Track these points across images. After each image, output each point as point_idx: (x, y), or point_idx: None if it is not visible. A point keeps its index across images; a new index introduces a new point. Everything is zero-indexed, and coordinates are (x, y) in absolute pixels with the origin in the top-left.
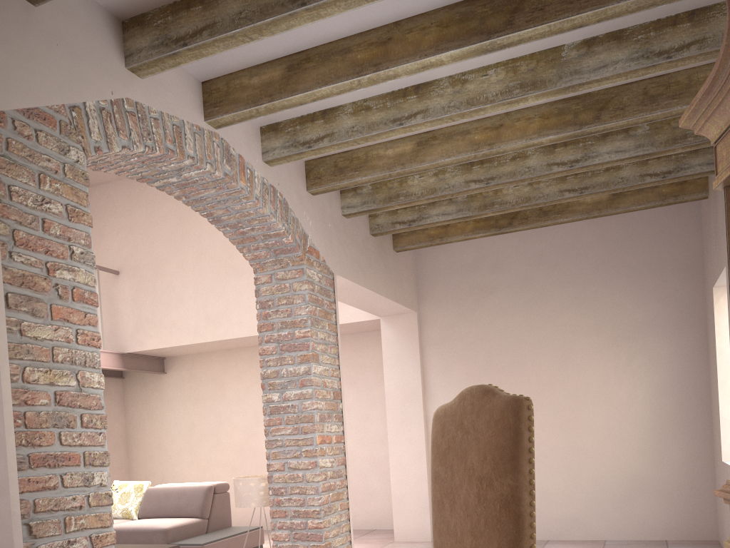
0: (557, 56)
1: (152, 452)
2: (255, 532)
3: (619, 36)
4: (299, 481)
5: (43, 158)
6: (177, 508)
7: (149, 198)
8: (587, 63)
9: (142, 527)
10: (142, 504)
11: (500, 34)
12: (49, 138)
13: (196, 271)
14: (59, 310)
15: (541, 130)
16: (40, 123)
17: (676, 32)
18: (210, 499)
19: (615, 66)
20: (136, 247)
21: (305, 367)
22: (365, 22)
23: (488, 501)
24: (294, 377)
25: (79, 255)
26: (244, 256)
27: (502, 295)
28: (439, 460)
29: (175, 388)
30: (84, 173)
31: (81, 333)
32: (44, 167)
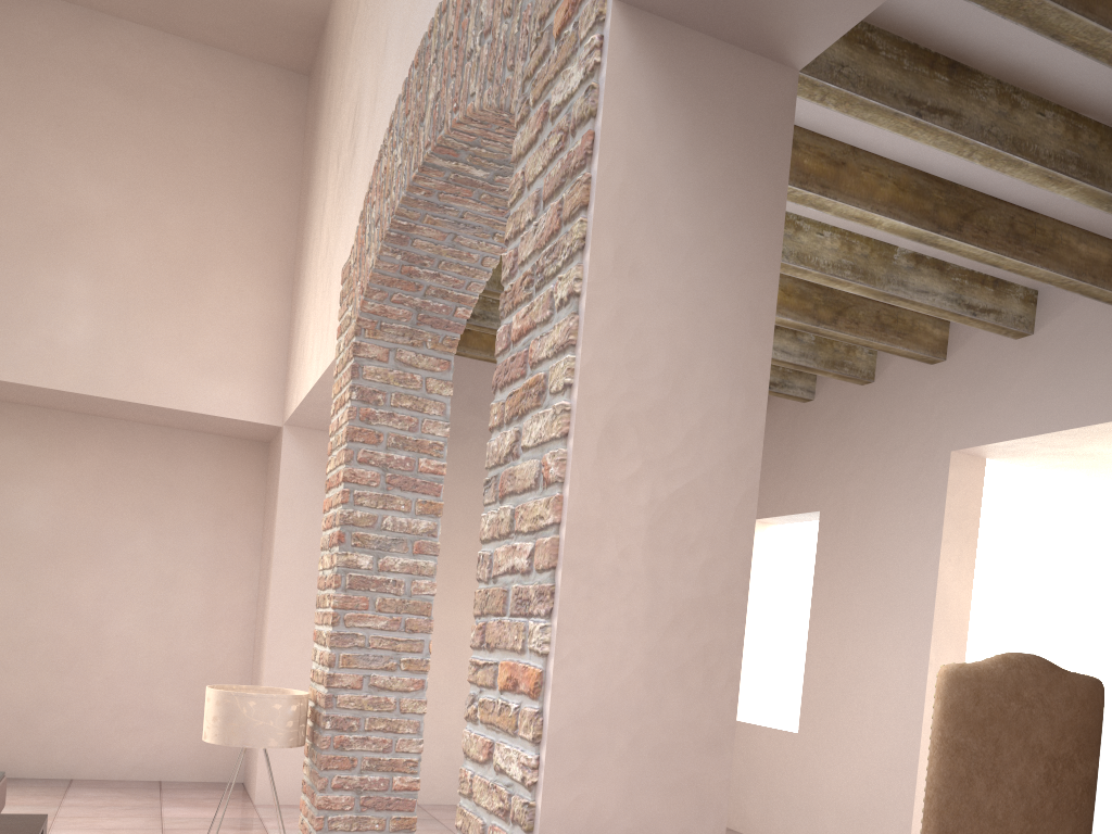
0: (890, 255)
1: None
2: (4, 785)
3: (942, 267)
4: (388, 710)
5: None
6: None
7: None
8: (913, 280)
9: None
10: None
11: (948, 234)
12: None
13: None
14: None
15: (781, 307)
16: None
17: (983, 292)
18: None
19: (934, 298)
20: None
21: (428, 523)
22: (834, 128)
23: (1065, 783)
24: (404, 534)
25: None
26: (364, 303)
27: (478, 449)
28: (968, 730)
29: None
30: None
31: None
32: None
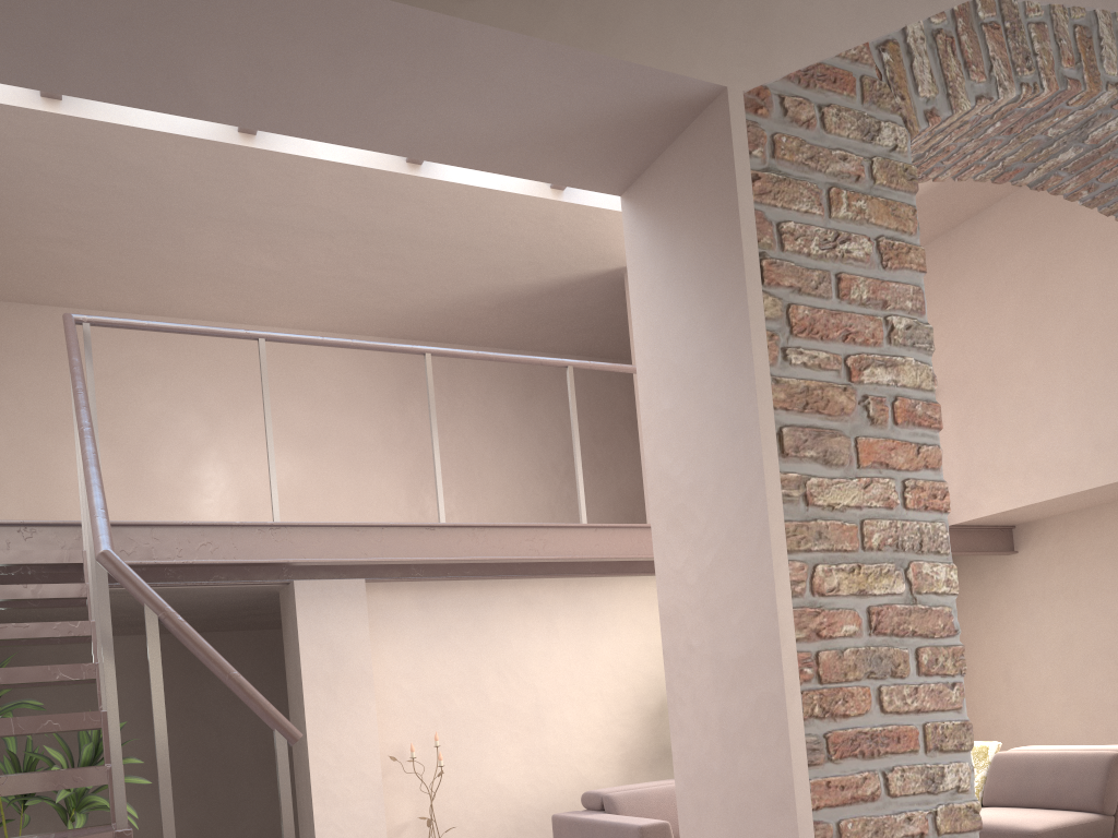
0: None
1: (996, 689)
2: None
3: None
4: None
5: (834, 156)
6: (1051, 792)
7: (981, 256)
8: None
9: (992, 825)
10: (988, 782)
11: None
12: (843, 116)
13: (1071, 362)
14: (870, 447)
15: None
16: (827, 92)
17: None
18: (1117, 778)
19: None
20: (961, 347)
21: None
22: None
23: None
24: None
25: (903, 333)
26: None
27: None
28: None
29: (1034, 577)
30: (907, 169)
31: (911, 487)
32: (836, 174)
